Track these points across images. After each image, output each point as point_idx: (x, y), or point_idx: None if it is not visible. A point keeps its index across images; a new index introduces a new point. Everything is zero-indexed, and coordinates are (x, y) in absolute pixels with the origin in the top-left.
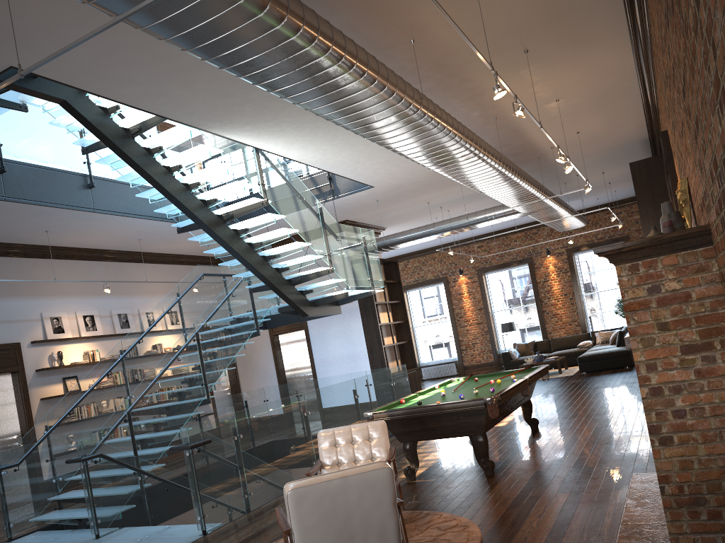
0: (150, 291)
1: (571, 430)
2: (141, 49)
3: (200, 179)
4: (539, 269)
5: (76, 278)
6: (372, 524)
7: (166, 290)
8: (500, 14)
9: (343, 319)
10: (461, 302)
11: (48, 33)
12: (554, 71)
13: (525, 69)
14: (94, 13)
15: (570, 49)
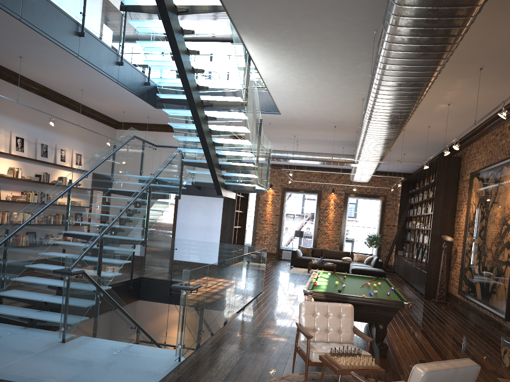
0: (67, 133)
1: (403, 328)
2: None
3: (206, 68)
4: (324, 200)
5: (18, 104)
6: None
7: (78, 135)
8: (504, 40)
9: (208, 199)
10: (265, 206)
11: None
12: (474, 86)
13: (463, 79)
14: None
15: (500, 77)
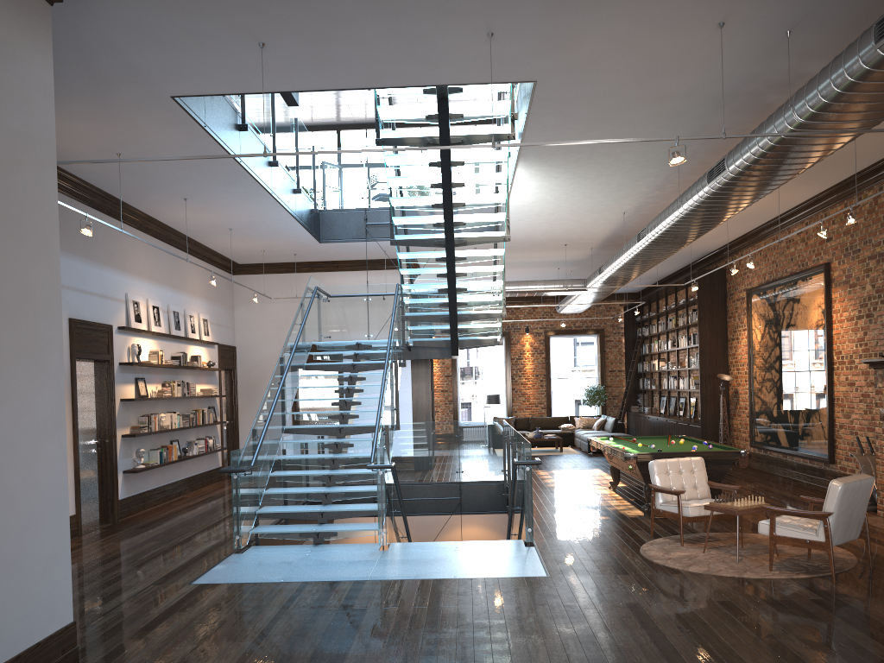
0: (192, 290)
1: None
2: (624, 101)
3: (467, 201)
4: (515, 345)
5: (149, 258)
6: (858, 516)
7: (201, 292)
8: None
9: None
10: None
11: (607, 73)
12: None
13: None
14: (657, 74)
15: (796, 182)
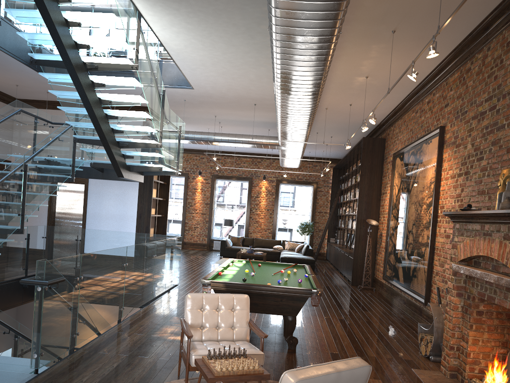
0: None
1: (322, 318)
2: None
3: (83, 21)
4: (255, 187)
5: None
6: None
7: None
8: None
9: (122, 185)
10: (194, 195)
11: None
12: (389, 54)
13: (377, 45)
14: None
15: (415, 43)
